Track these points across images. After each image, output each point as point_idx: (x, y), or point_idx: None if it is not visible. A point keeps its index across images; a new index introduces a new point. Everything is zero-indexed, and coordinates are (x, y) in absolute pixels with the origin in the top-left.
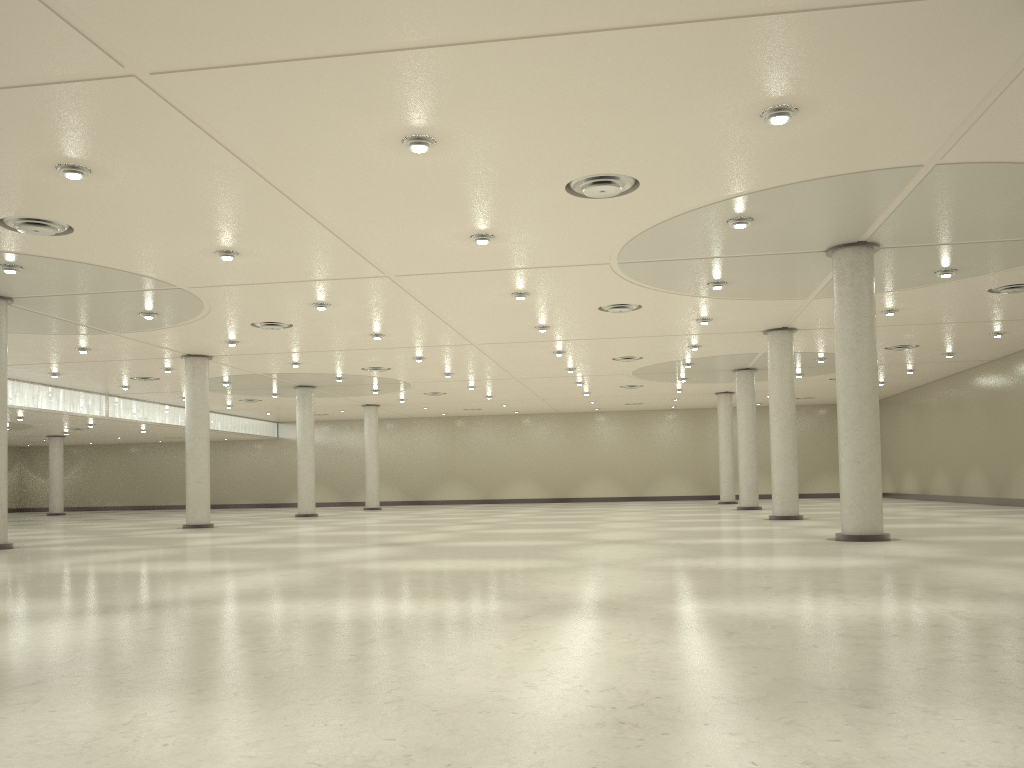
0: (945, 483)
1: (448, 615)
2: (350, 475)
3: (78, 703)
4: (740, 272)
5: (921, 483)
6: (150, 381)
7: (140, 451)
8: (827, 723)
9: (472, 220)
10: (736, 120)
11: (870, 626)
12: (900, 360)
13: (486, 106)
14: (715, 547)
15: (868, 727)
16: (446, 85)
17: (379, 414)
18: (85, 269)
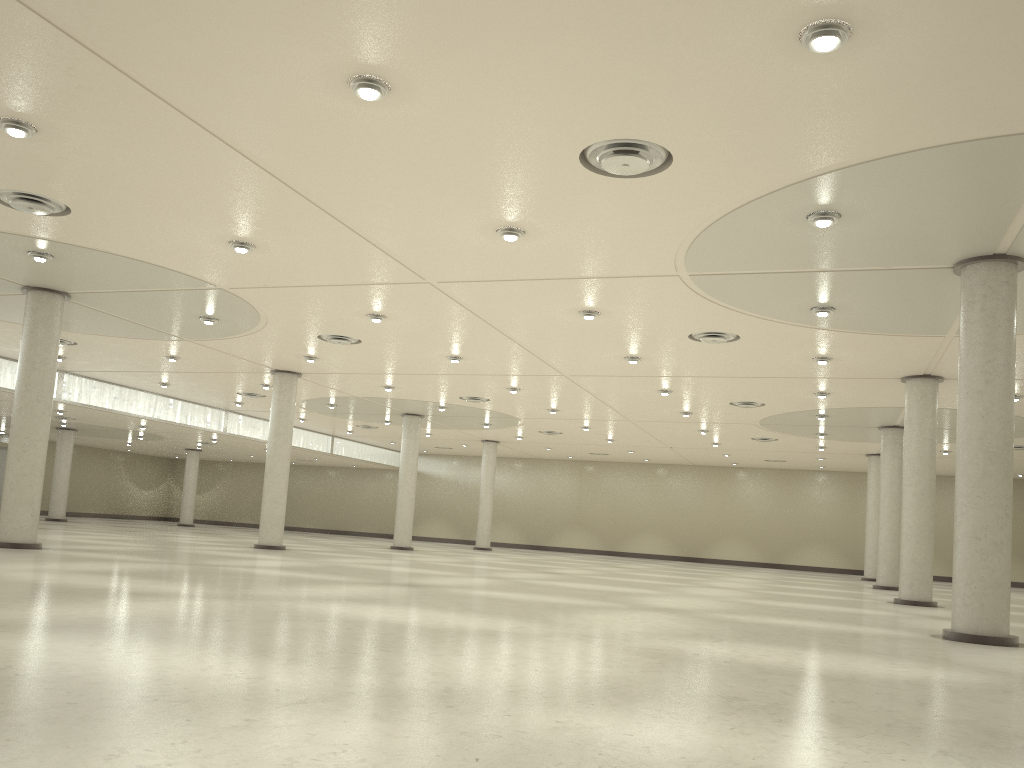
0: None
1: (206, 686)
2: (472, 513)
3: None
4: (847, 294)
5: None
6: (258, 398)
7: None
8: None
9: (488, 207)
10: (768, 48)
11: None
12: None
13: (425, 27)
14: (767, 629)
15: None
16: None
17: (504, 452)
18: (113, 260)
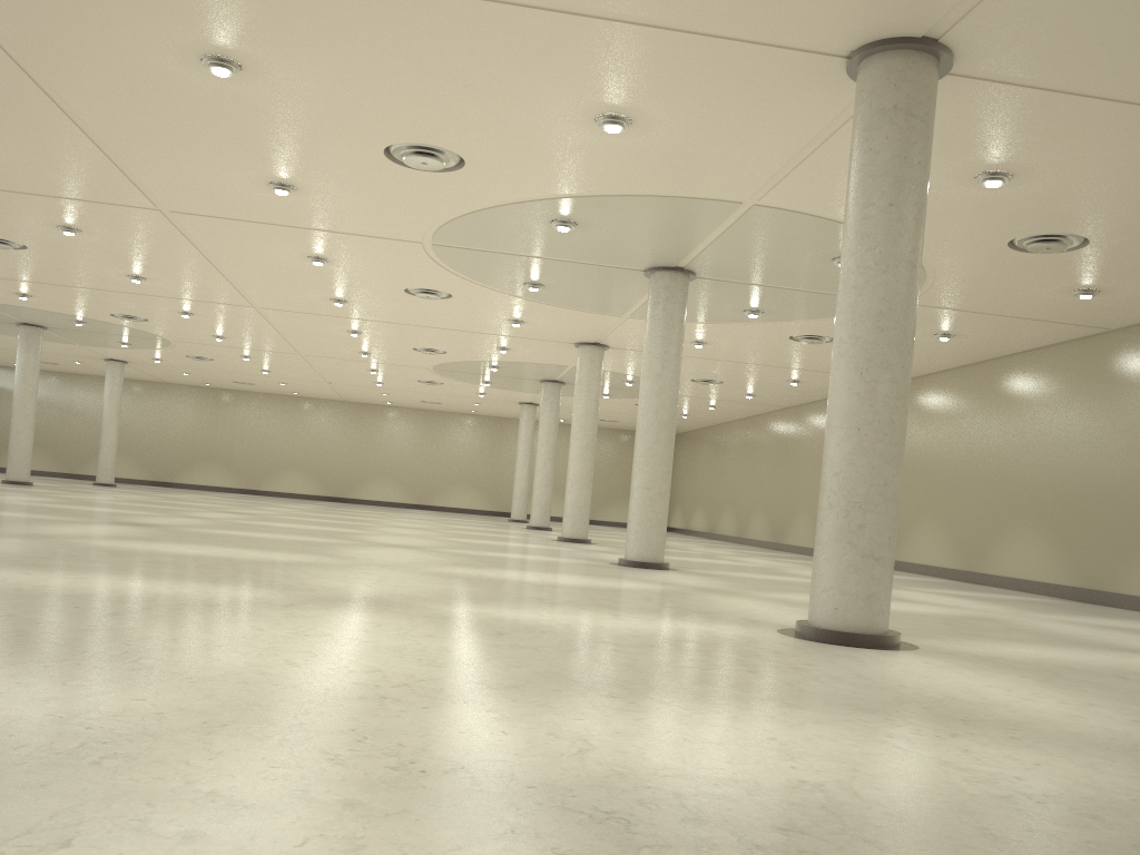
0: (731, 523)
1: (203, 597)
2: (79, 442)
3: None
4: (558, 277)
5: (709, 521)
6: None
7: None
8: (575, 707)
9: (273, 165)
10: (571, 119)
11: (632, 637)
12: (704, 394)
13: (306, 42)
14: (498, 560)
15: (610, 711)
16: (263, 8)
17: (125, 373)
18: None
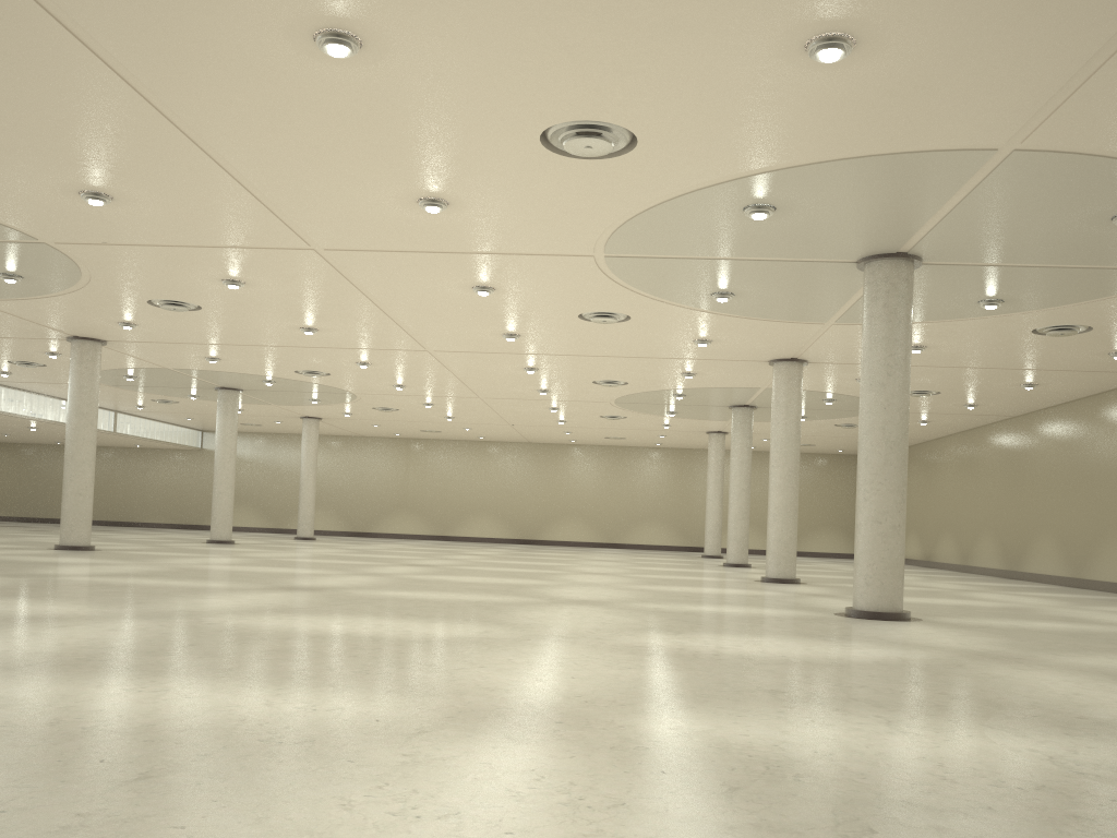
0: (952, 550)
1: (301, 722)
2: (284, 498)
3: None
4: (751, 282)
5: (925, 548)
6: (35, 368)
7: (34, 453)
8: None
9: (419, 176)
10: (772, 52)
11: (943, 784)
12: (916, 408)
13: None
14: (701, 618)
15: None
16: None
17: (322, 429)
18: None
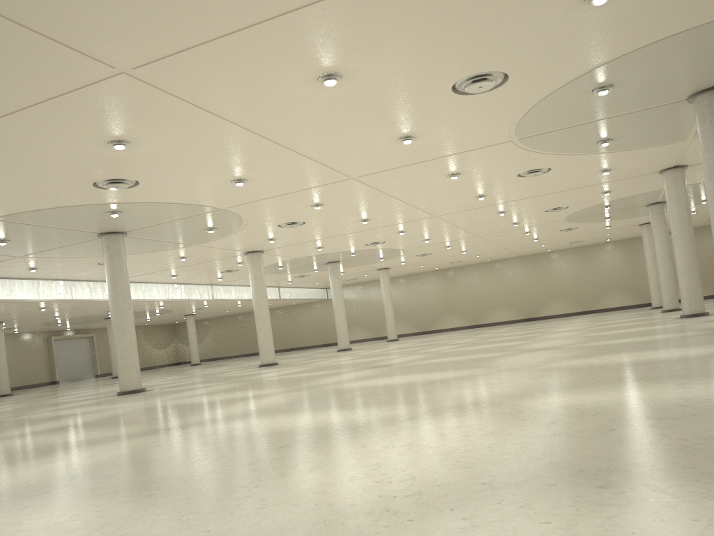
0: None
1: (356, 421)
2: (378, 318)
3: (50, 507)
4: (620, 129)
5: None
6: (233, 272)
7: (243, 318)
8: (555, 505)
9: (394, 127)
10: (565, 9)
11: (679, 407)
12: None
13: (365, 41)
14: (613, 346)
15: (587, 508)
16: (329, 32)
17: (392, 274)
18: (158, 206)
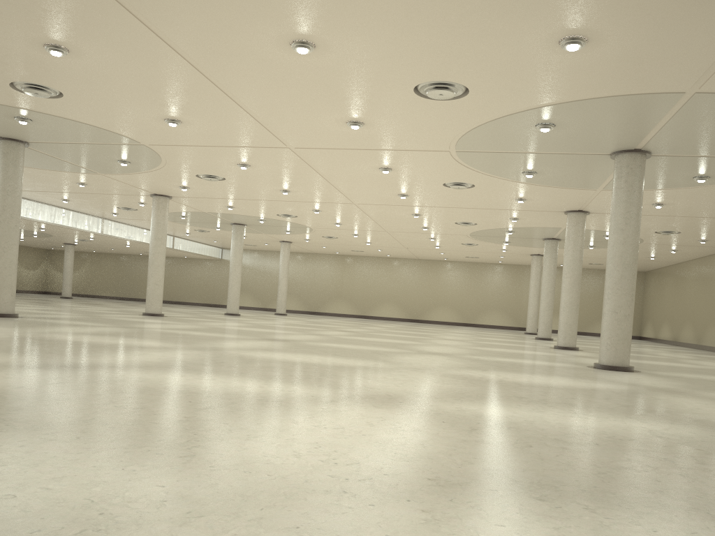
0: (690, 334)
1: (276, 394)
2: (269, 289)
3: None
4: (546, 165)
5: (673, 333)
6: (131, 211)
7: (127, 260)
8: (503, 510)
9: (347, 110)
10: (540, 45)
11: (581, 435)
12: (666, 242)
13: (350, 20)
14: (502, 364)
15: (533, 517)
16: (319, 1)
17: (292, 248)
18: (75, 125)
